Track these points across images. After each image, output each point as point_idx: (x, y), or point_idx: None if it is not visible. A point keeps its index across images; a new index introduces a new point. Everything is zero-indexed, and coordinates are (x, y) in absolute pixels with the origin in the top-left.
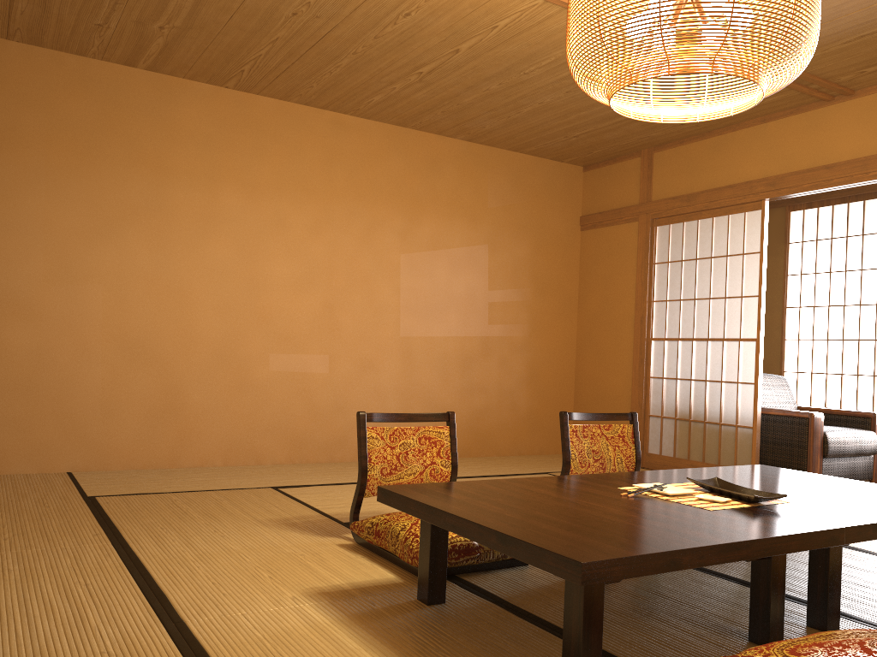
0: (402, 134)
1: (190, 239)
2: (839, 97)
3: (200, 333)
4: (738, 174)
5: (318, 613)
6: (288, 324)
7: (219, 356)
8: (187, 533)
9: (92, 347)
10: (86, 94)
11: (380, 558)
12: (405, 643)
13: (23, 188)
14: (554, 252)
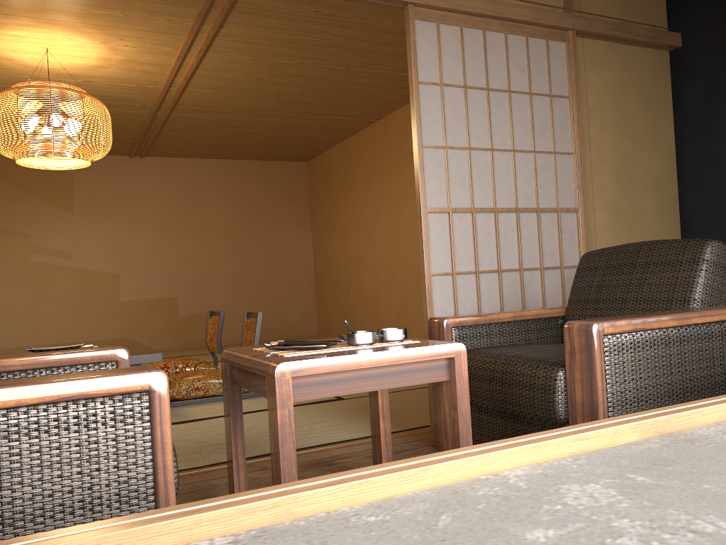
0: None
1: (399, 208)
2: None
3: (407, 264)
4: None
5: None
6: None
7: (415, 277)
8: None
9: (380, 278)
10: (367, 147)
11: None
12: None
13: (359, 204)
14: None
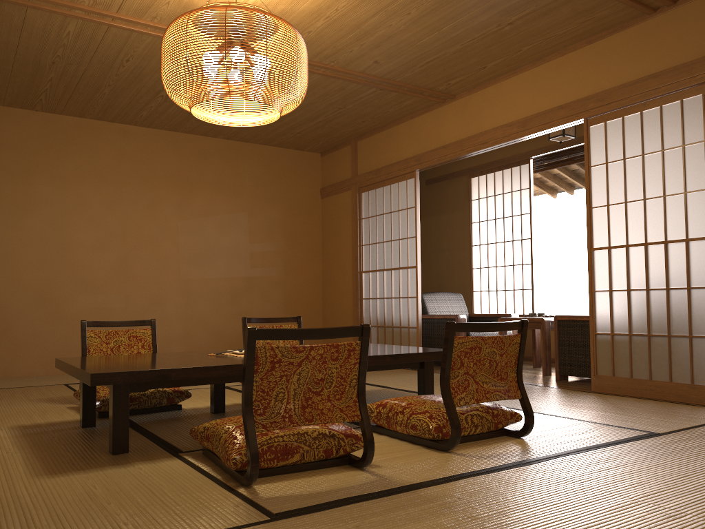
0: (176, 137)
1: (13, 217)
2: (448, 100)
3: (23, 282)
4: (401, 154)
5: (5, 434)
6: (91, 274)
7: (39, 298)
8: None
9: None
10: None
11: None
12: (41, 442)
13: None
14: (301, 215)
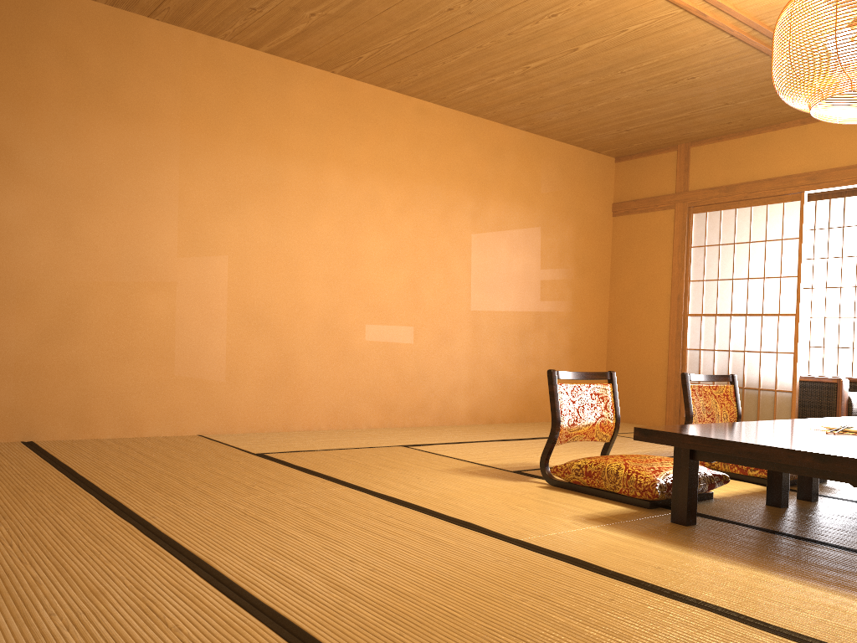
0: (474, 122)
1: (301, 215)
2: None
3: (309, 304)
4: (778, 169)
5: (612, 533)
6: (380, 297)
7: (324, 326)
8: (397, 480)
9: (219, 316)
10: (215, 73)
11: (589, 495)
12: (715, 550)
13: (161, 162)
14: (592, 236)
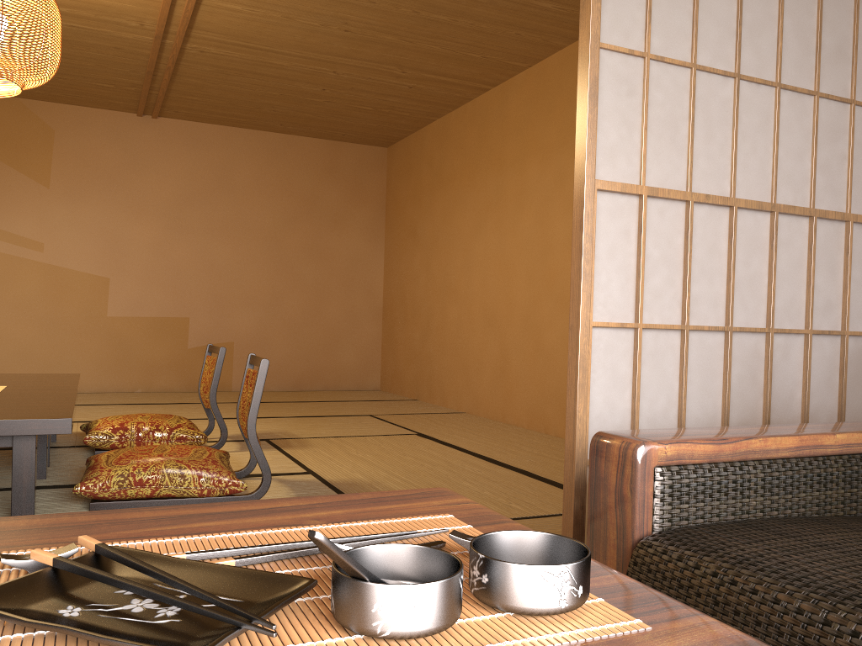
0: None
1: (513, 217)
2: None
3: (517, 301)
4: None
5: None
6: (565, 286)
7: (526, 322)
8: None
9: (474, 318)
10: (474, 127)
11: None
12: None
13: (454, 209)
14: None
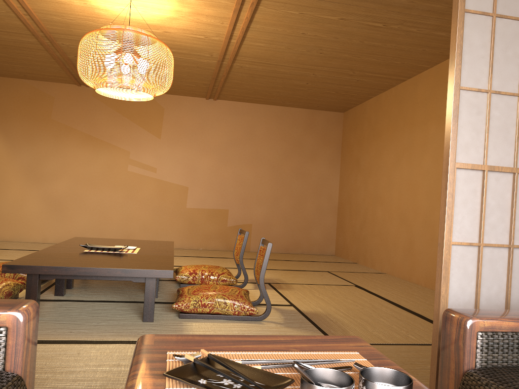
0: None
1: (418, 157)
2: None
3: (420, 208)
4: None
5: None
6: None
7: (425, 221)
8: None
9: (393, 217)
10: (396, 102)
11: None
12: None
13: (382, 150)
14: None
